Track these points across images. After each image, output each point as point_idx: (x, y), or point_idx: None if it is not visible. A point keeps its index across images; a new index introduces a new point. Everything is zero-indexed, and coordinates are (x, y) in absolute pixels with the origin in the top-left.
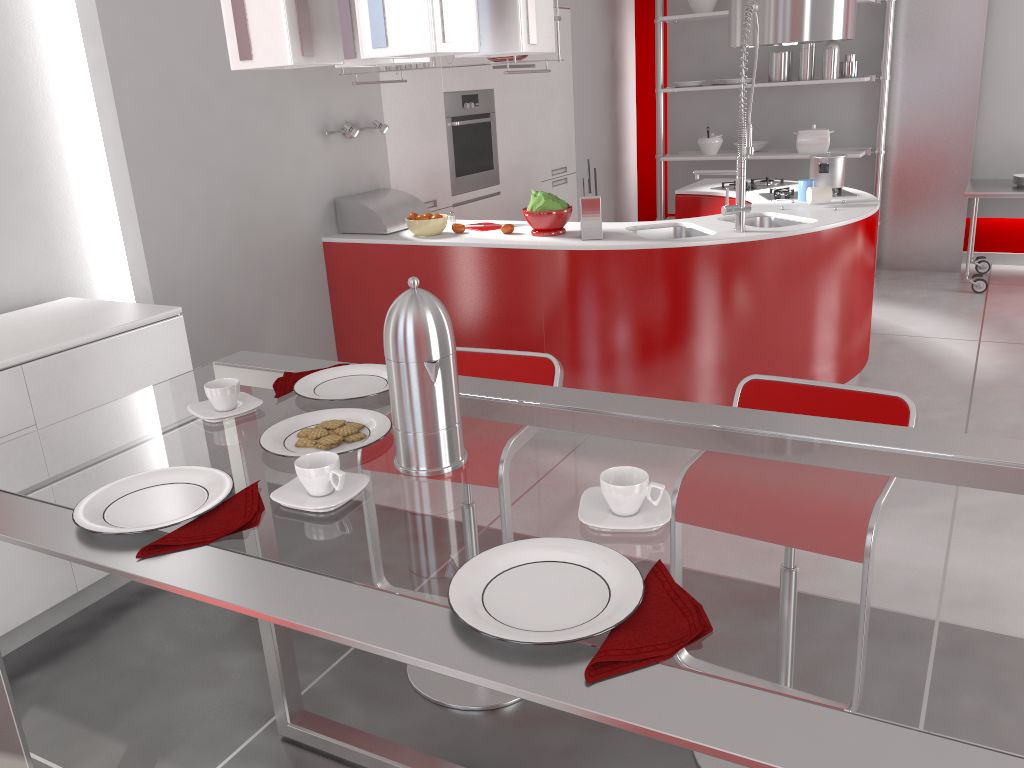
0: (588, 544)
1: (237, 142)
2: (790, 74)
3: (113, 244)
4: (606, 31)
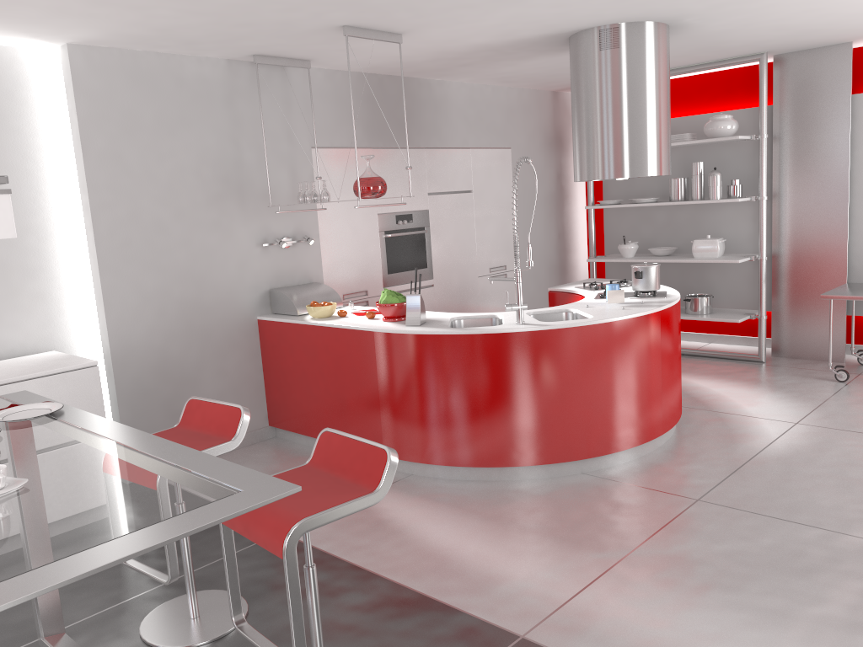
0: None
1: (188, 252)
2: (686, 195)
3: (96, 317)
4: (551, 162)
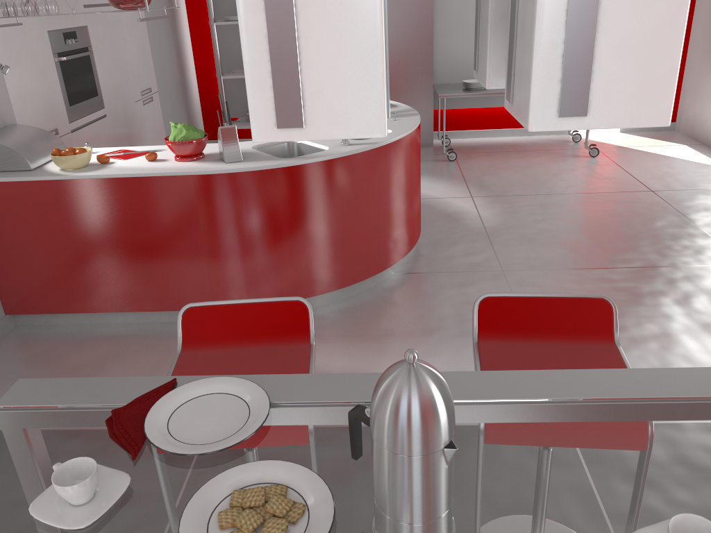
0: None
1: None
2: None
3: None
4: None
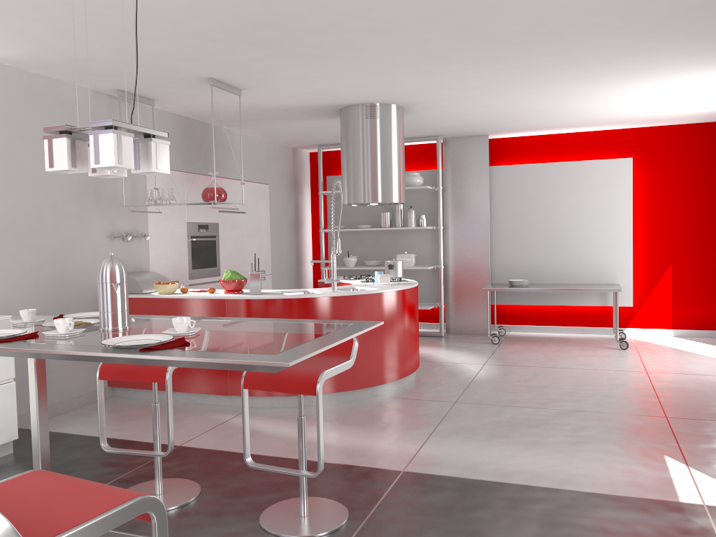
0: (160, 334)
1: (58, 237)
2: (391, 224)
3: None
4: (292, 198)
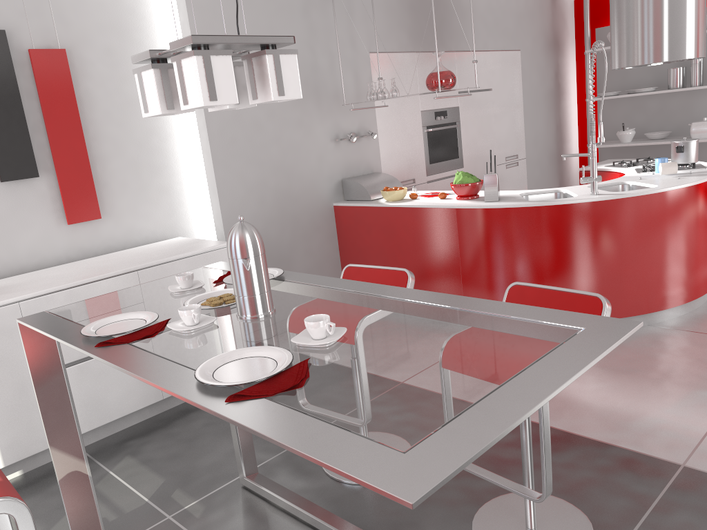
0: (282, 349)
1: (279, 147)
2: (684, 83)
3: (207, 207)
4: (550, 62)
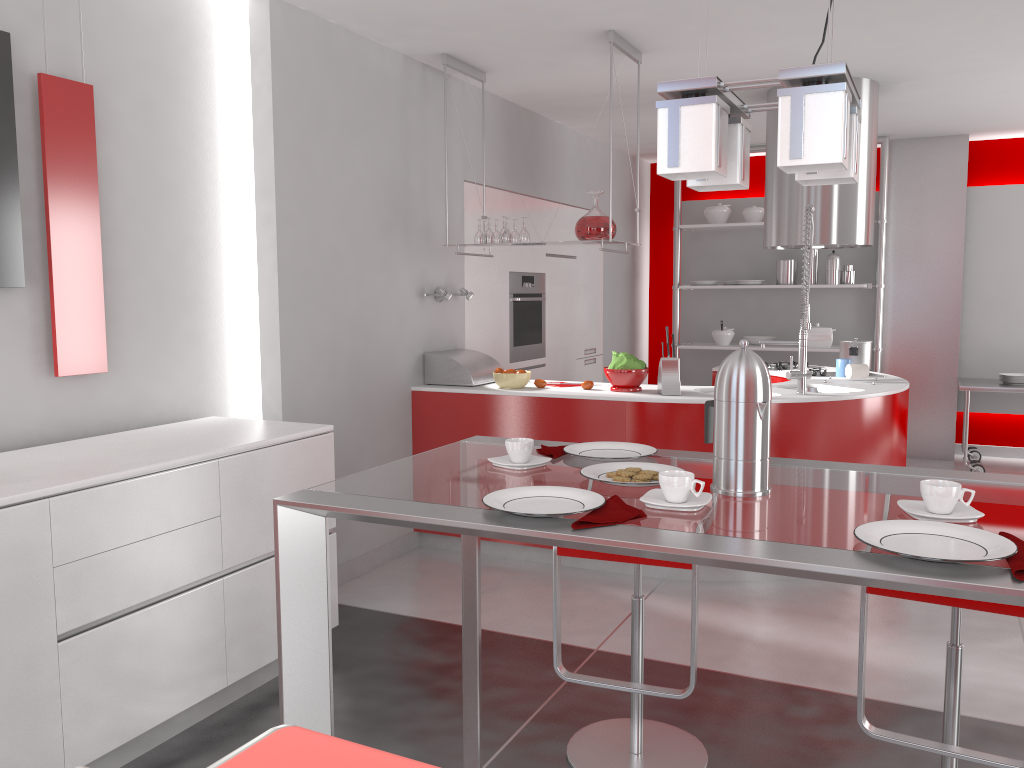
0: (938, 523)
1: (358, 294)
2: (796, 279)
3: (247, 374)
4: (628, 235)
